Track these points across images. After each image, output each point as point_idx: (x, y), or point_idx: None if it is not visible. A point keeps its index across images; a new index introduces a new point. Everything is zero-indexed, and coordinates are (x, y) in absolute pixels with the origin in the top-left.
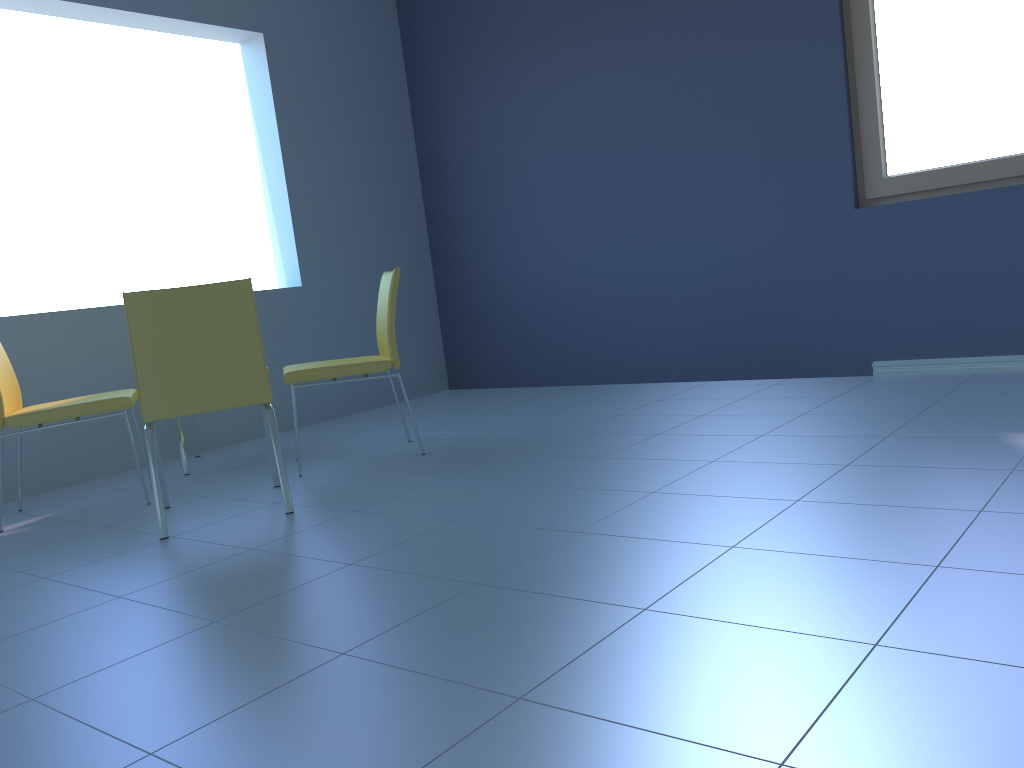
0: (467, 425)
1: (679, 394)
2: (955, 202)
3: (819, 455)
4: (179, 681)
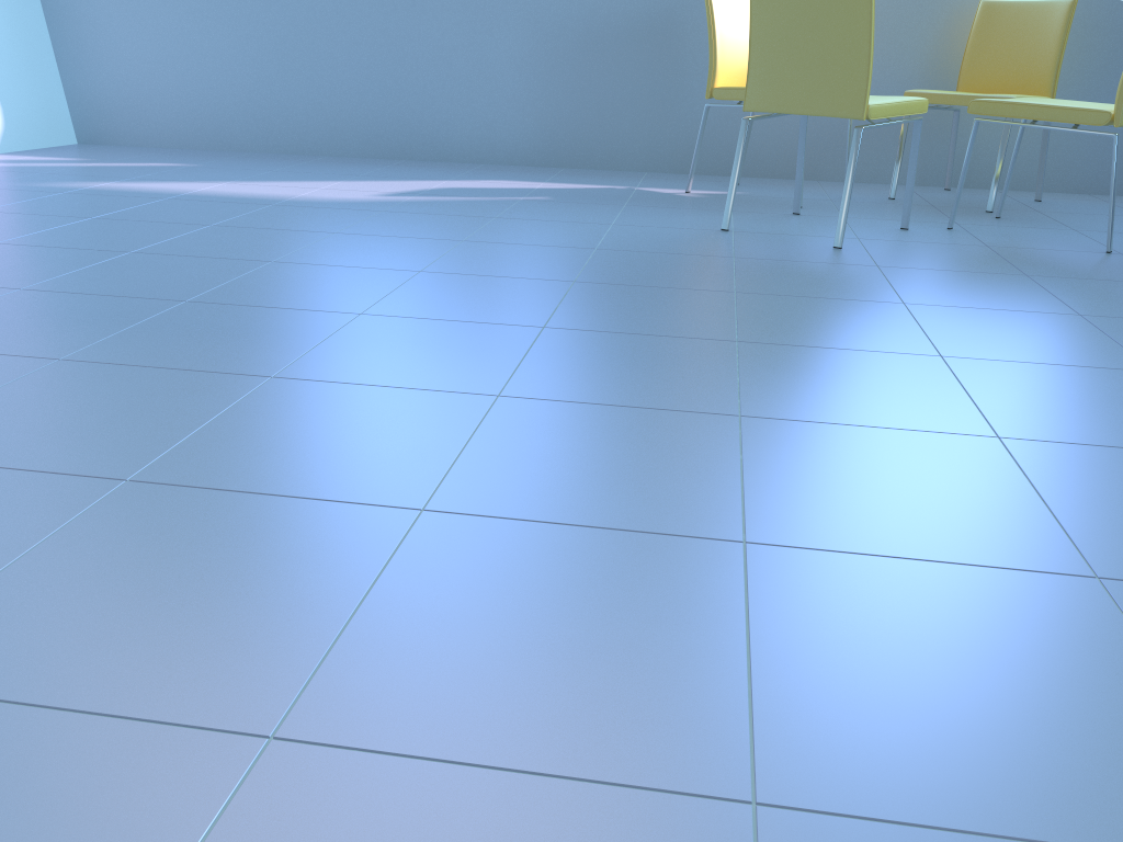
0: None
1: None
2: None
3: None
4: (466, 296)
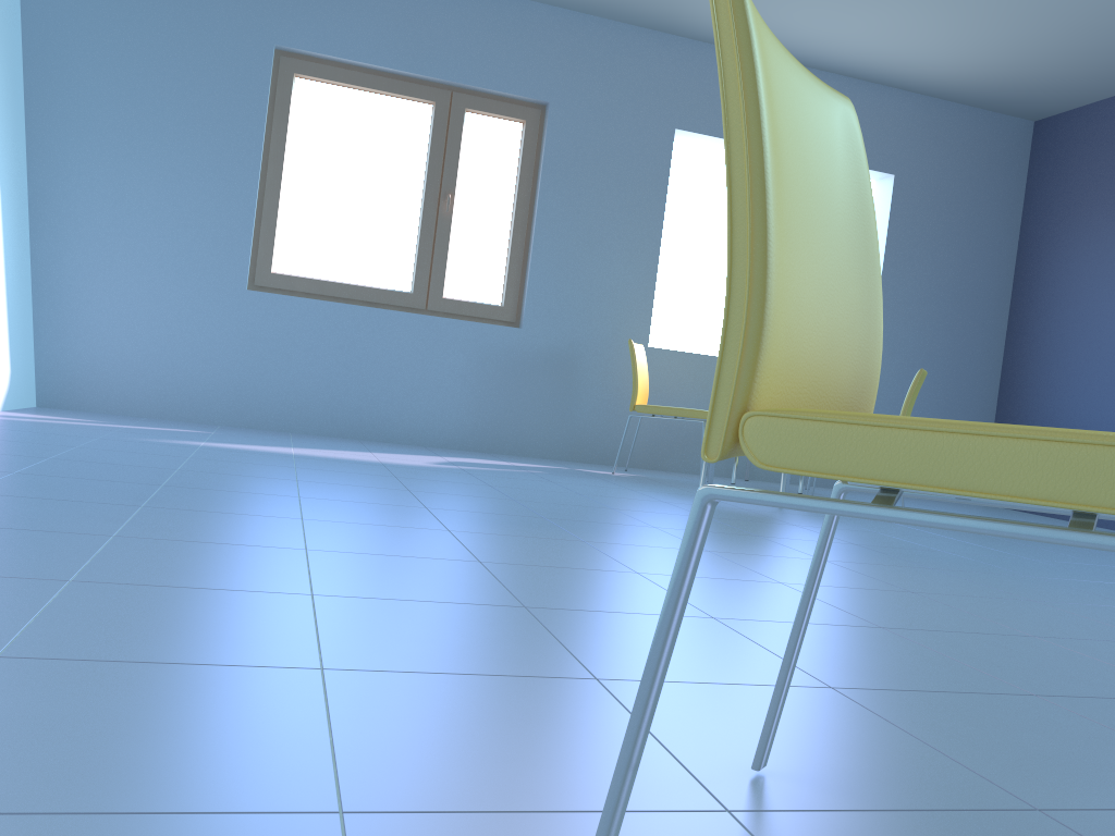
0: None
1: None
2: None
3: None
4: (677, 521)
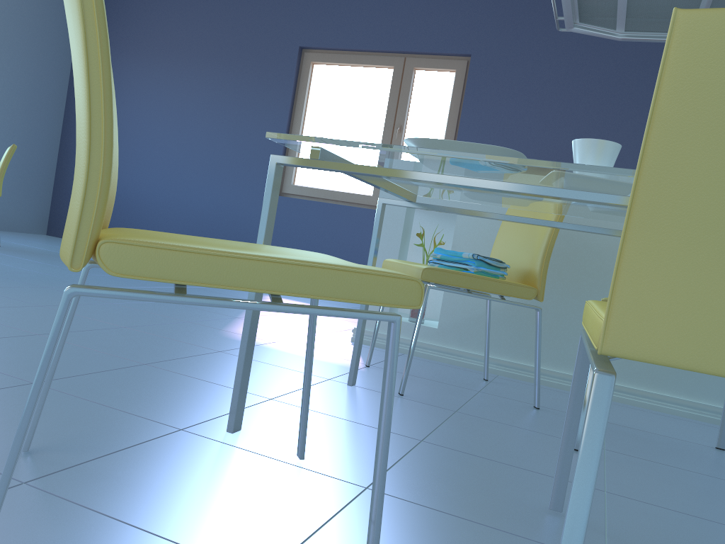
0: (38, 245)
1: None
2: (315, 205)
3: None
4: None
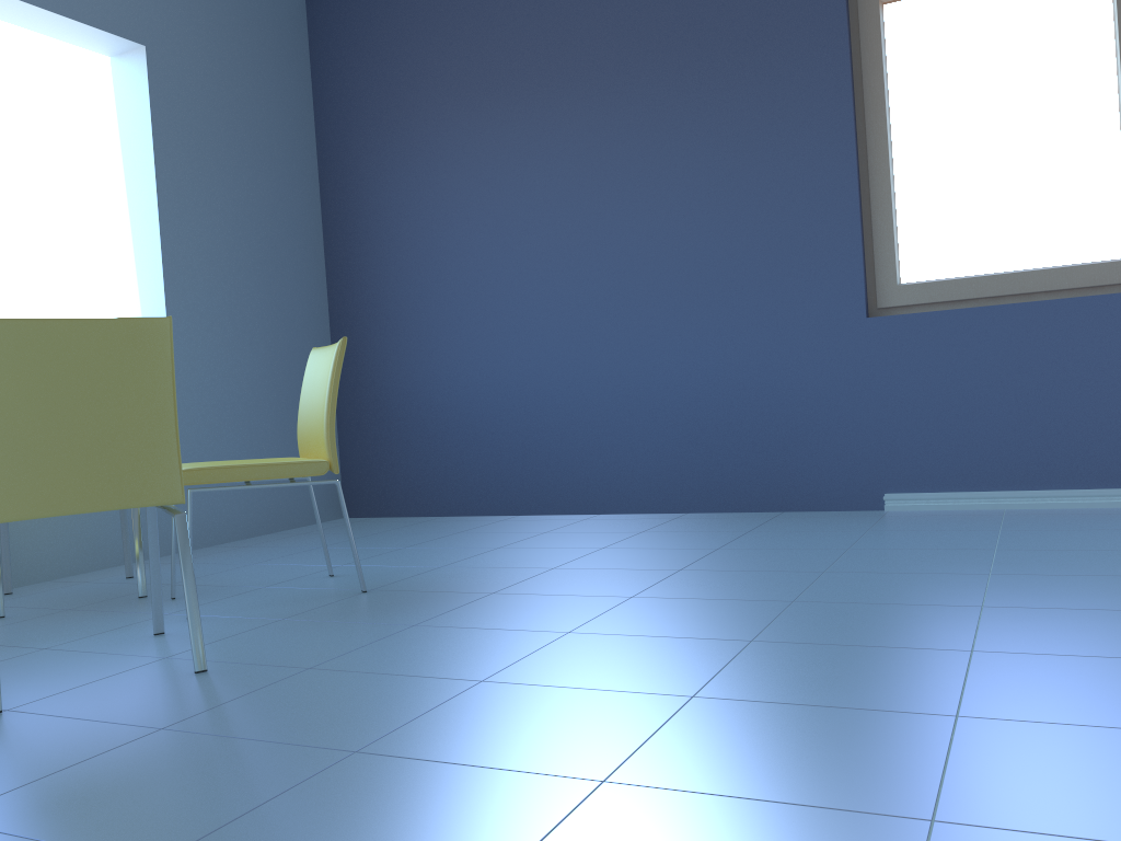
0: (402, 557)
1: (662, 526)
2: (981, 315)
3: (929, 594)
4: None
